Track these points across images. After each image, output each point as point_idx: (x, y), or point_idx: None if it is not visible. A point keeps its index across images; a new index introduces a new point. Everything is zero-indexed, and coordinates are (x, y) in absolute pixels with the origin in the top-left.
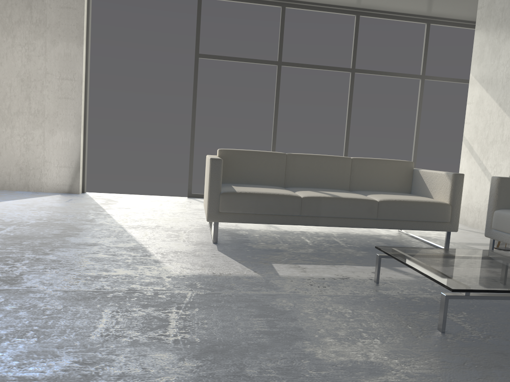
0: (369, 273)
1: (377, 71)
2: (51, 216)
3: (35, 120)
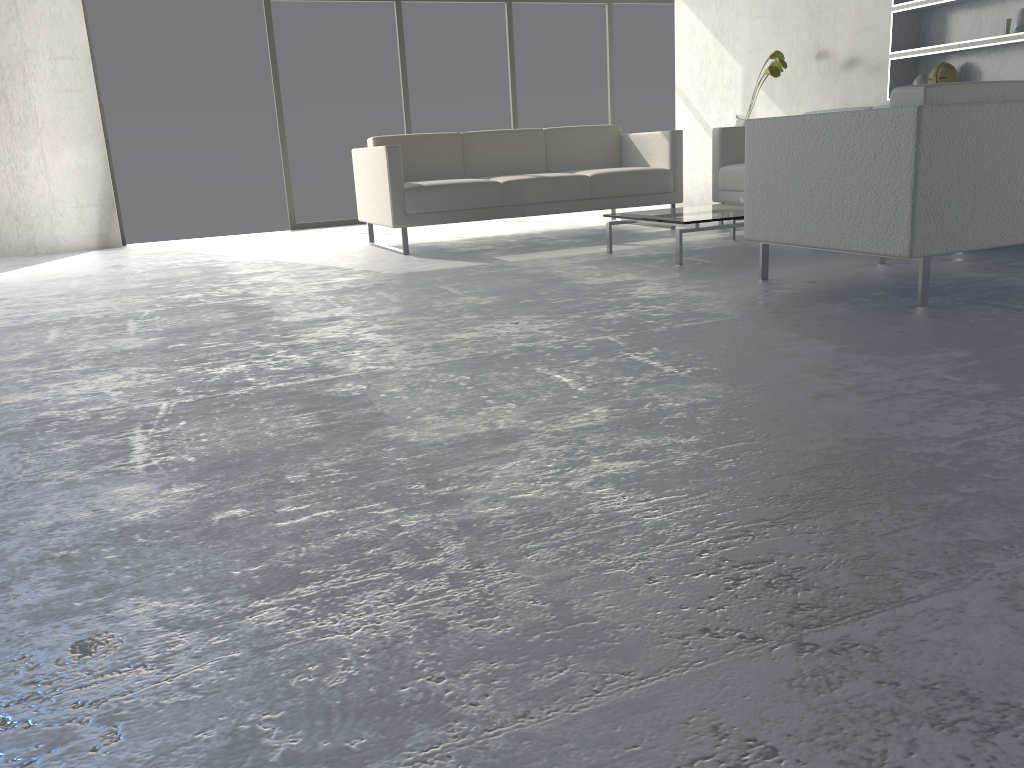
0: (598, 249)
1: None
2: (149, 265)
3: (23, 134)
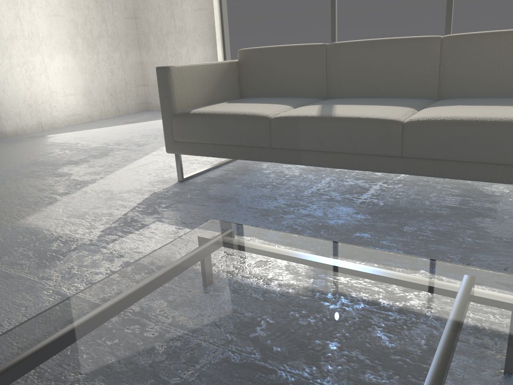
0: None
1: None
2: (124, 140)
3: (180, 38)
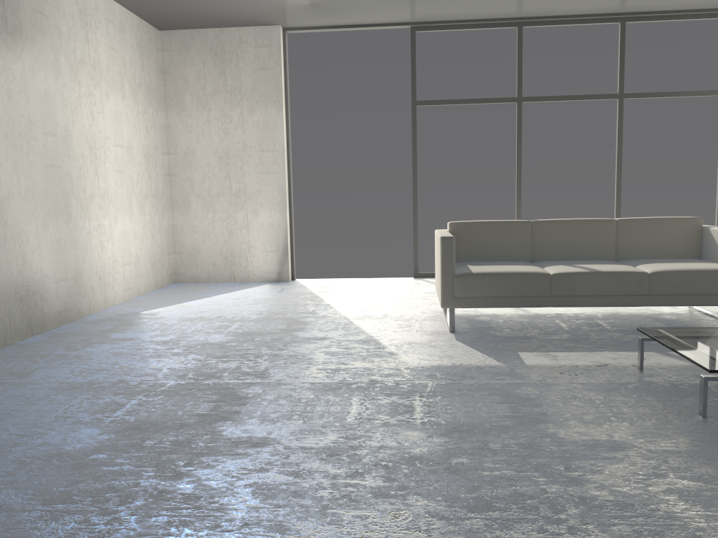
0: (633, 359)
1: (655, 93)
2: (269, 310)
3: (236, 201)
